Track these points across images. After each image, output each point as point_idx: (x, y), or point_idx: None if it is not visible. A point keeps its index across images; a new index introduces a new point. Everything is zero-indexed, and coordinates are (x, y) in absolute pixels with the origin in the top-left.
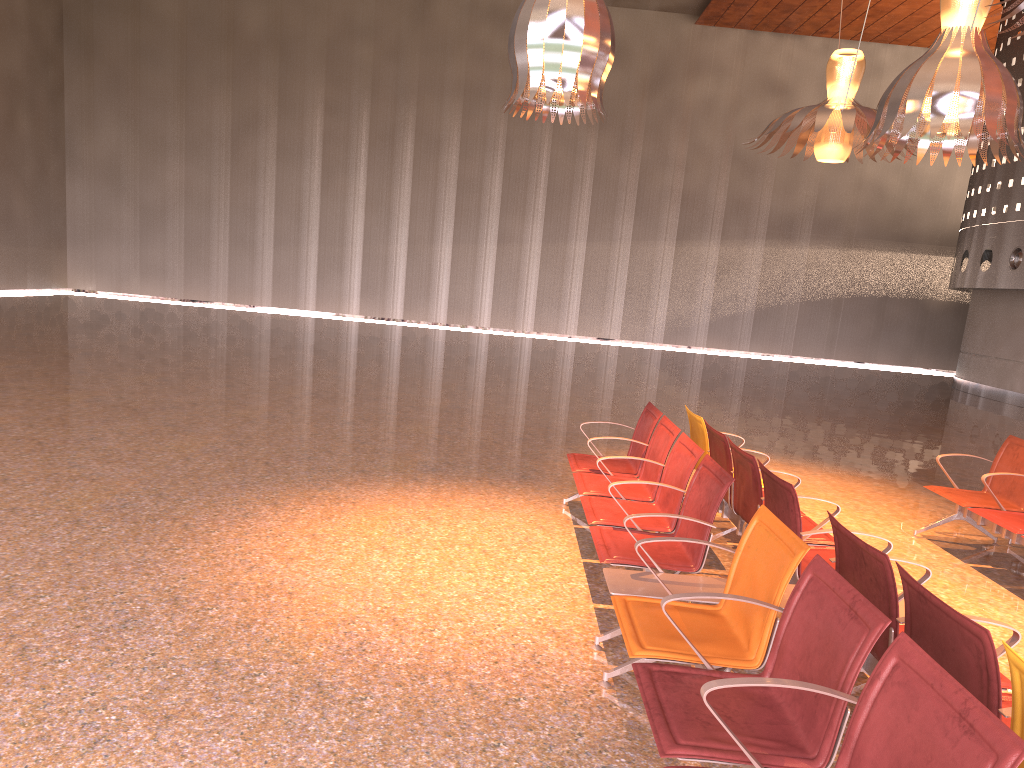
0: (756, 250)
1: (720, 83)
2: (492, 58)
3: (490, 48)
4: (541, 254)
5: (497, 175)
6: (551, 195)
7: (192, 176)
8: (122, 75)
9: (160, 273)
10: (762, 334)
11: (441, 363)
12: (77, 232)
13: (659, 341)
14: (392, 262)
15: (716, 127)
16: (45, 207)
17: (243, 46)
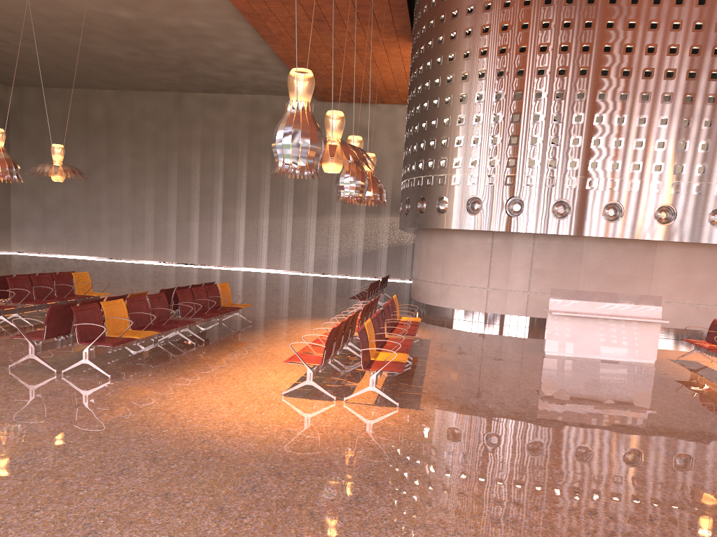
0: (361, 219)
1: None
2: (215, 125)
3: (213, 120)
4: (245, 225)
5: (220, 185)
6: (249, 194)
7: (70, 192)
8: (36, 144)
9: (55, 242)
10: (368, 266)
11: (104, 275)
12: (16, 222)
13: (311, 271)
14: (169, 232)
15: None
16: None
17: (93, 126)
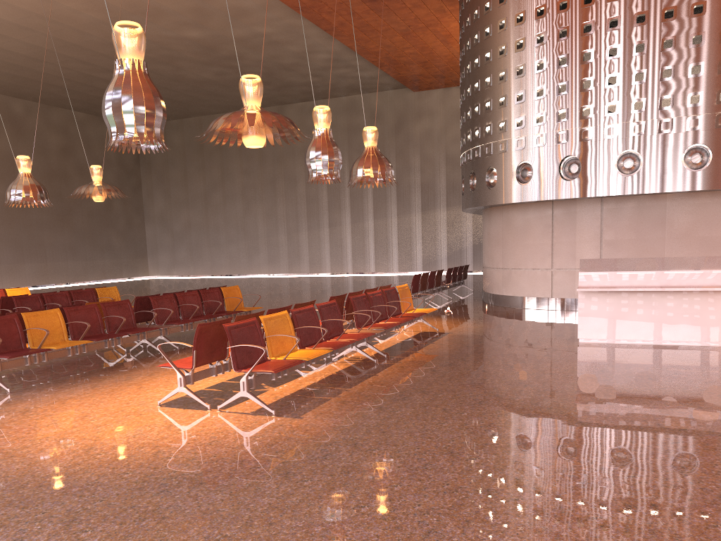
0: None
1: (432, 120)
2: None
3: (313, 128)
4: (351, 230)
5: (324, 191)
6: (352, 197)
7: (192, 216)
8: (162, 174)
9: (184, 264)
10: (479, 259)
11: None
12: (151, 249)
13: (420, 270)
14: (281, 244)
15: (434, 145)
16: (132, 240)
17: (207, 151)
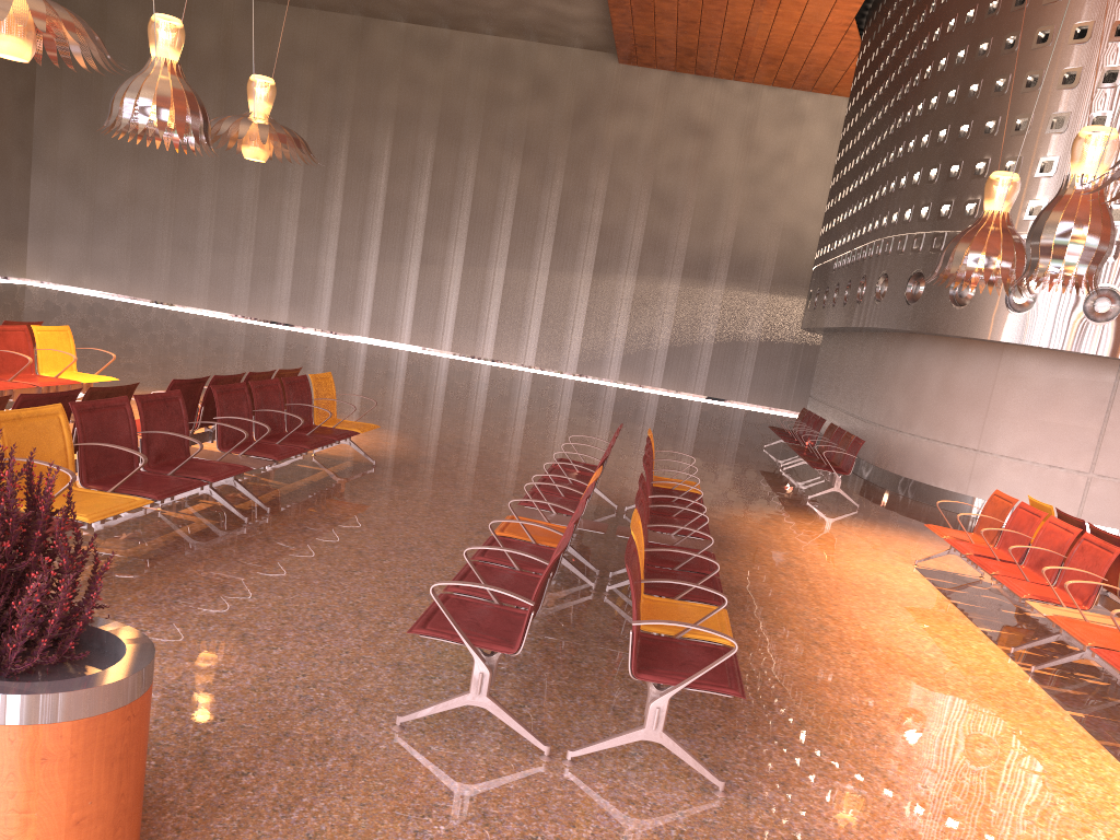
0: (672, 288)
1: (642, 122)
2: (424, 86)
3: (422, 76)
4: (462, 277)
5: (423, 198)
6: (474, 220)
7: (143, 181)
8: (86, 84)
9: (109, 270)
10: (675, 372)
11: (239, 351)
12: (38, 227)
13: (572, 371)
14: (321, 275)
15: (636, 164)
16: (4, 201)
17: (196, 63)
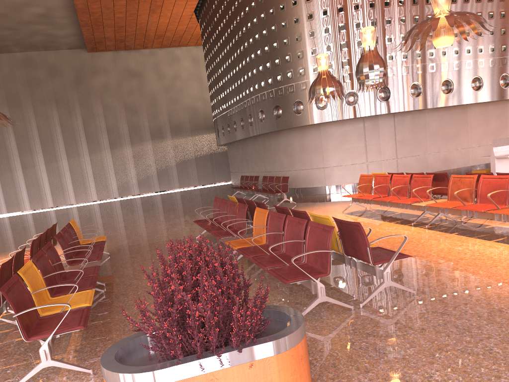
0: (149, 146)
1: (108, 76)
2: None
3: None
4: (46, 170)
5: (12, 138)
6: (42, 141)
7: None
8: None
9: None
10: (163, 182)
11: None
12: None
13: (117, 196)
14: None
15: (112, 96)
16: None
17: None
